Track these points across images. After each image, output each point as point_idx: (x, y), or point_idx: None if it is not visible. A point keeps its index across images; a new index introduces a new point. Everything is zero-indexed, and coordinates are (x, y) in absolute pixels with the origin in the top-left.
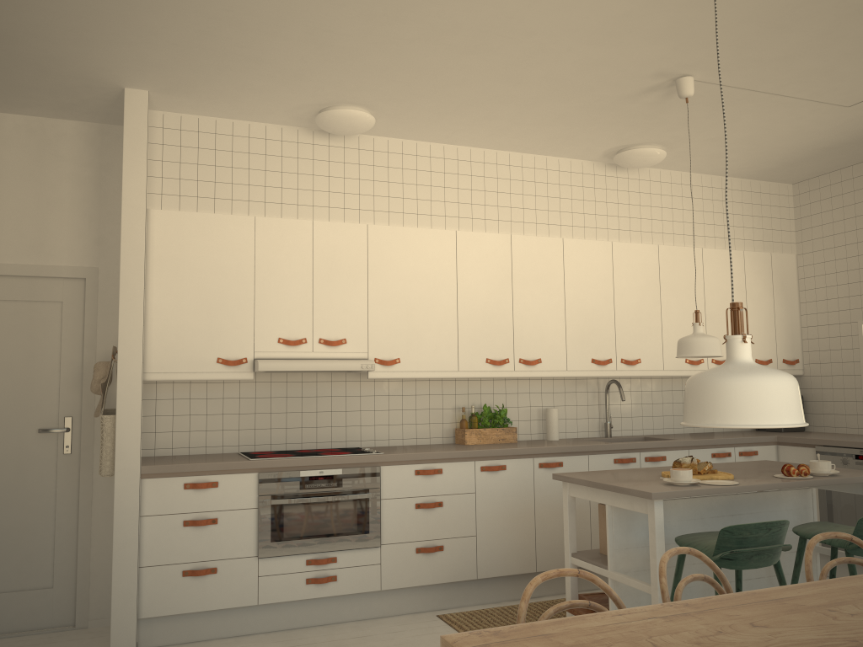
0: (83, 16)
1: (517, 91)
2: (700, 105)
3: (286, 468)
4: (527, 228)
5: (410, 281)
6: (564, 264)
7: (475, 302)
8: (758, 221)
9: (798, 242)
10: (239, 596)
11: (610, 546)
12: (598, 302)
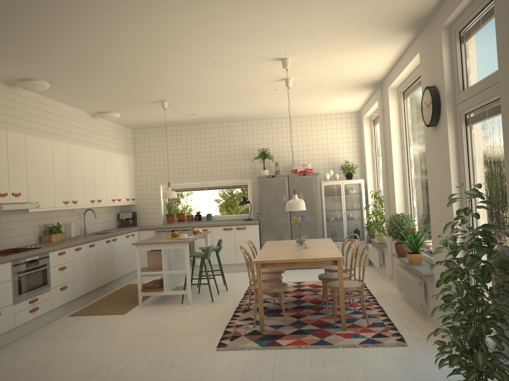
0: (21, 35)
1: (114, 92)
2: (154, 107)
3: (20, 258)
4: (71, 141)
5: (40, 164)
6: (82, 158)
7: (59, 174)
8: (125, 143)
9: (134, 152)
10: (9, 324)
11: (163, 263)
12: (91, 175)
